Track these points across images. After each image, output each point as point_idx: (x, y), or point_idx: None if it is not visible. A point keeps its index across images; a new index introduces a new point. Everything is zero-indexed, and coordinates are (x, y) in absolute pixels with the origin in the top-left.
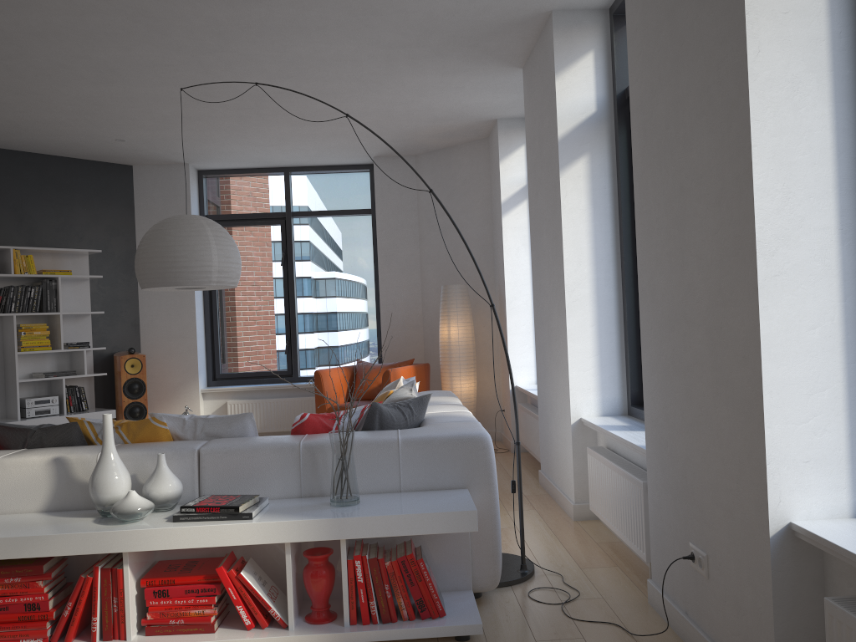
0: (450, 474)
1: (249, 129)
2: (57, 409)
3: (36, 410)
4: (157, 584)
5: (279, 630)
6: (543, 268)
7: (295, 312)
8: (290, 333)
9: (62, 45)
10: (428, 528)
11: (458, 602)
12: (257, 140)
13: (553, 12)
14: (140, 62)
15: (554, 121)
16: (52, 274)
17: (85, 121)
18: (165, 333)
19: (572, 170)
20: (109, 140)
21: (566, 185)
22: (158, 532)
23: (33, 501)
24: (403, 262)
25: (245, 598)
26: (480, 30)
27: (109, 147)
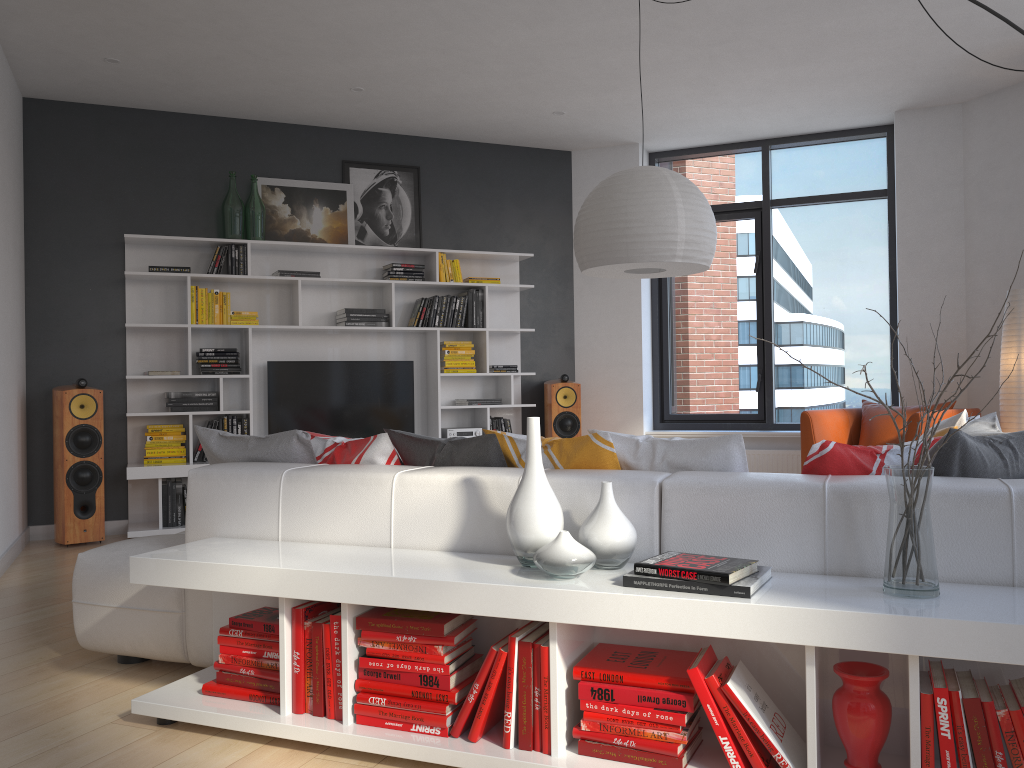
0: None
1: (720, 78)
2: None
3: None
4: (597, 679)
5: None
6: None
7: (771, 335)
8: (763, 365)
9: None
10: None
11: None
12: (730, 96)
13: None
14: None
15: None
16: (478, 283)
17: (519, 87)
18: (604, 360)
19: None
20: (546, 115)
21: None
22: (601, 599)
23: (437, 534)
24: (937, 262)
25: (733, 726)
26: None
27: (545, 125)
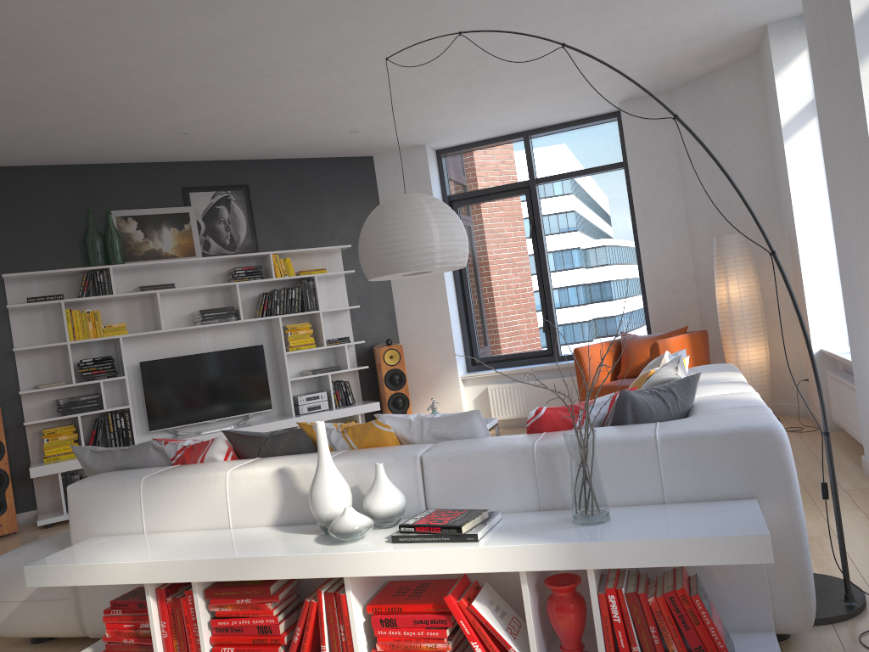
0: (730, 480)
1: (477, 95)
2: (326, 404)
3: (308, 407)
4: (384, 612)
5: None
6: (846, 198)
7: (549, 286)
8: (546, 310)
9: (273, 40)
10: (701, 558)
11: (755, 650)
12: (488, 105)
13: None
14: (349, 42)
15: None
16: (308, 274)
17: (317, 118)
18: (420, 322)
19: None
20: (345, 134)
21: None
22: (375, 556)
23: (264, 514)
24: (665, 217)
25: (480, 633)
26: None
27: (347, 141)
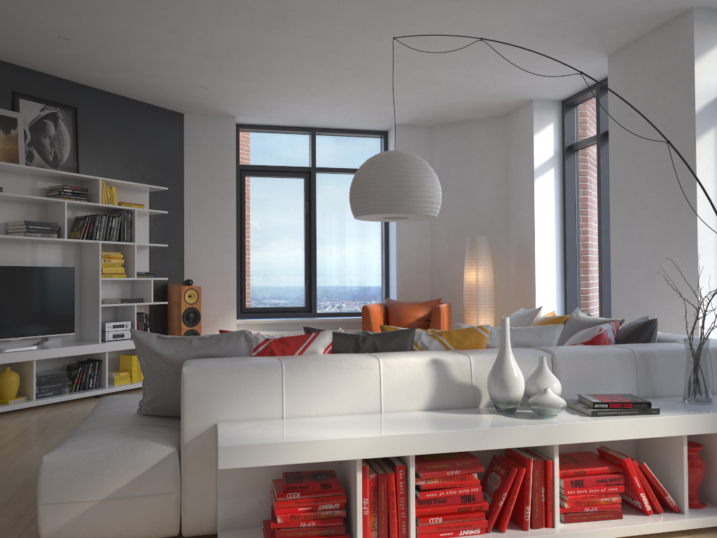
0: None
1: (328, 88)
2: (129, 333)
3: (113, 334)
4: (570, 475)
5: (676, 514)
6: (642, 220)
7: (316, 255)
8: (308, 274)
9: None
10: None
11: None
12: (322, 99)
13: (694, 9)
14: (319, 12)
15: (688, 98)
16: (128, 207)
17: (197, 65)
18: (208, 269)
19: (704, 138)
20: (194, 87)
21: (700, 151)
22: (594, 425)
23: (416, 400)
24: None
25: (646, 486)
26: (620, 17)
27: (186, 93)
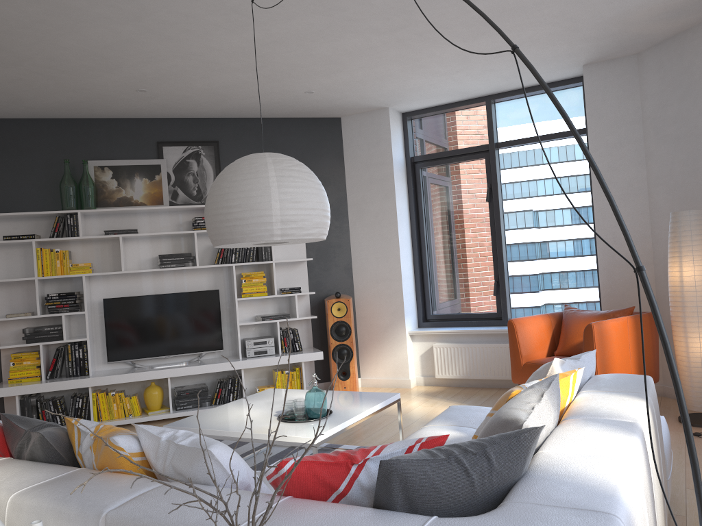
0: None
1: (419, 55)
2: (272, 349)
3: (254, 351)
4: None
5: None
6: None
7: (502, 250)
8: (499, 273)
9: None
10: None
11: None
12: (437, 67)
13: None
14: None
15: None
16: None
17: (263, 77)
18: (374, 276)
19: None
20: (300, 94)
21: None
22: None
23: None
24: (624, 187)
25: None
26: None
27: (306, 101)
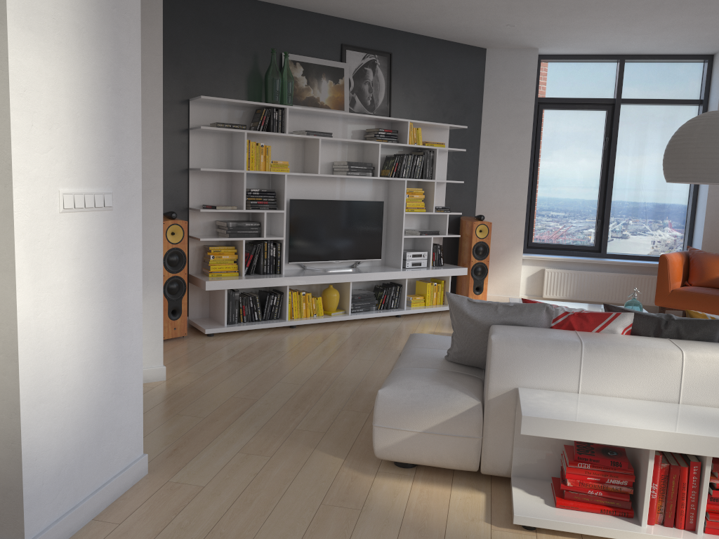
0: None
1: (647, 17)
2: (425, 262)
3: (412, 262)
4: None
5: None
6: None
7: (611, 194)
8: (601, 213)
9: None
10: None
11: None
12: (638, 28)
13: None
14: None
15: None
16: (431, 146)
17: (506, 7)
18: (498, 204)
19: None
20: (500, 25)
21: None
22: None
23: None
24: None
25: None
26: None
27: (491, 32)
